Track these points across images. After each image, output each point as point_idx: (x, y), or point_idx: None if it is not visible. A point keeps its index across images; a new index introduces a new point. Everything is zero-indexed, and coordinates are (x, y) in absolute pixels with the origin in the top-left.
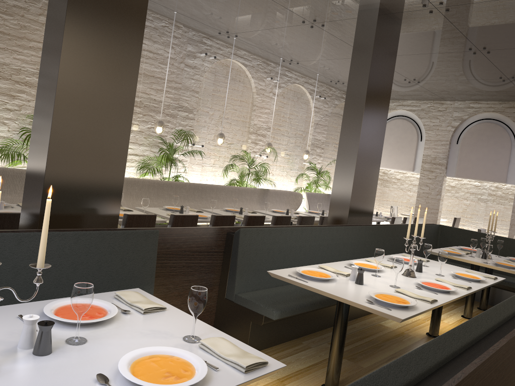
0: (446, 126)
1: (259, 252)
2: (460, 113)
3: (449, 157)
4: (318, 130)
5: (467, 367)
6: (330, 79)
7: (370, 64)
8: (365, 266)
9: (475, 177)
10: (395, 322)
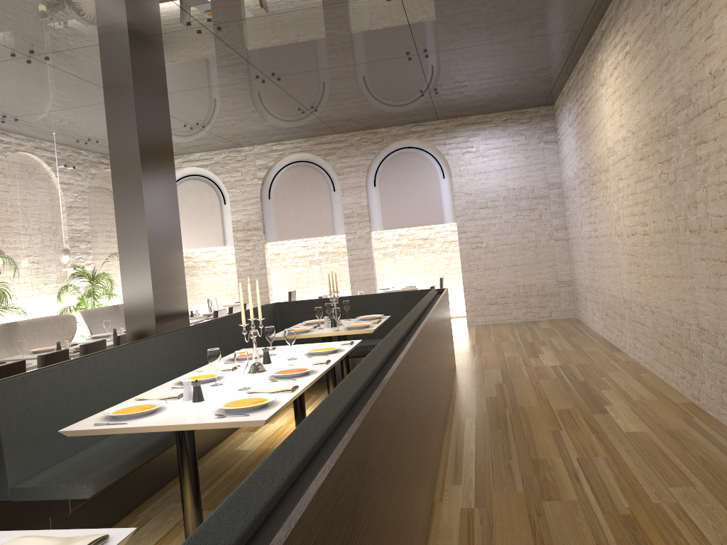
0: (251, 179)
1: (35, 411)
2: (265, 160)
3: (265, 217)
4: (76, 216)
5: (352, 426)
6: (75, 138)
7: (135, 108)
8: (200, 378)
9: (299, 235)
10: (254, 441)
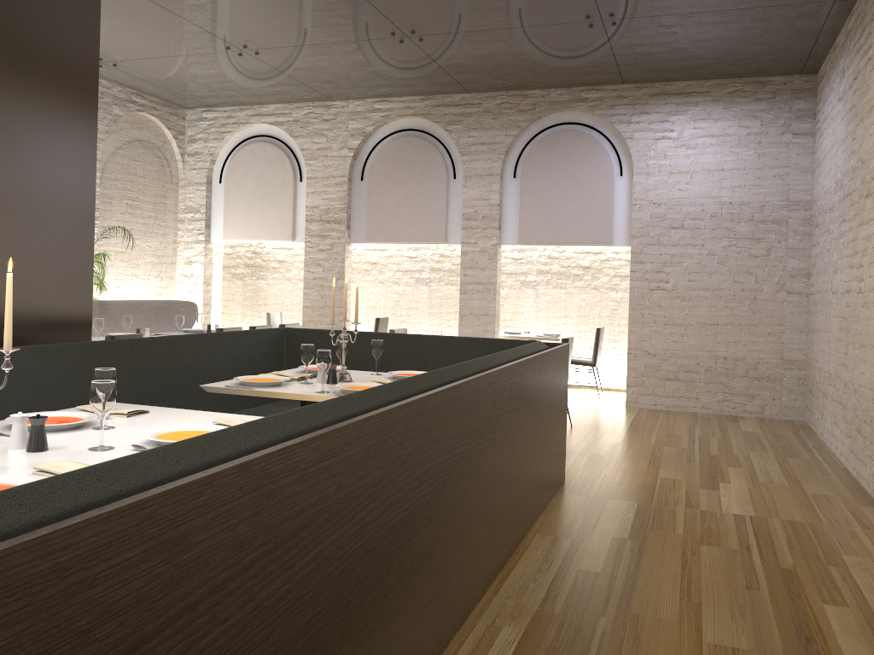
0: (339, 149)
1: None
2: (361, 123)
3: (352, 206)
4: None
5: None
6: None
7: None
8: None
9: (397, 238)
10: None
